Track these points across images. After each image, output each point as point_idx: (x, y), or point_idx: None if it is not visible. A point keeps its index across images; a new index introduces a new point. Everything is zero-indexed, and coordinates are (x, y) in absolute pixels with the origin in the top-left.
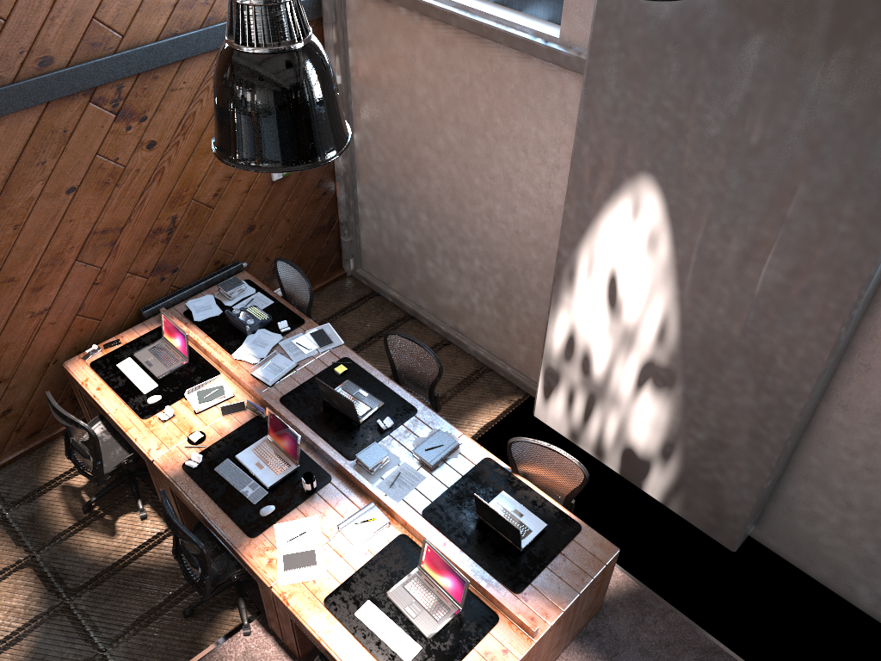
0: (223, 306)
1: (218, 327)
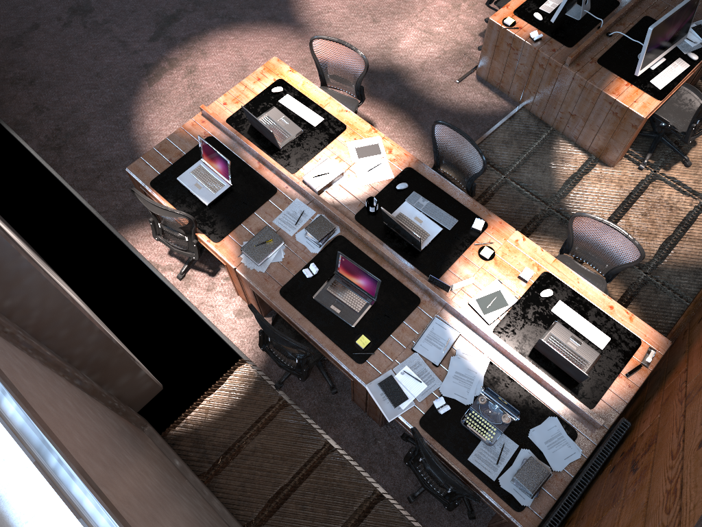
0: (531, 447)
1: (523, 406)
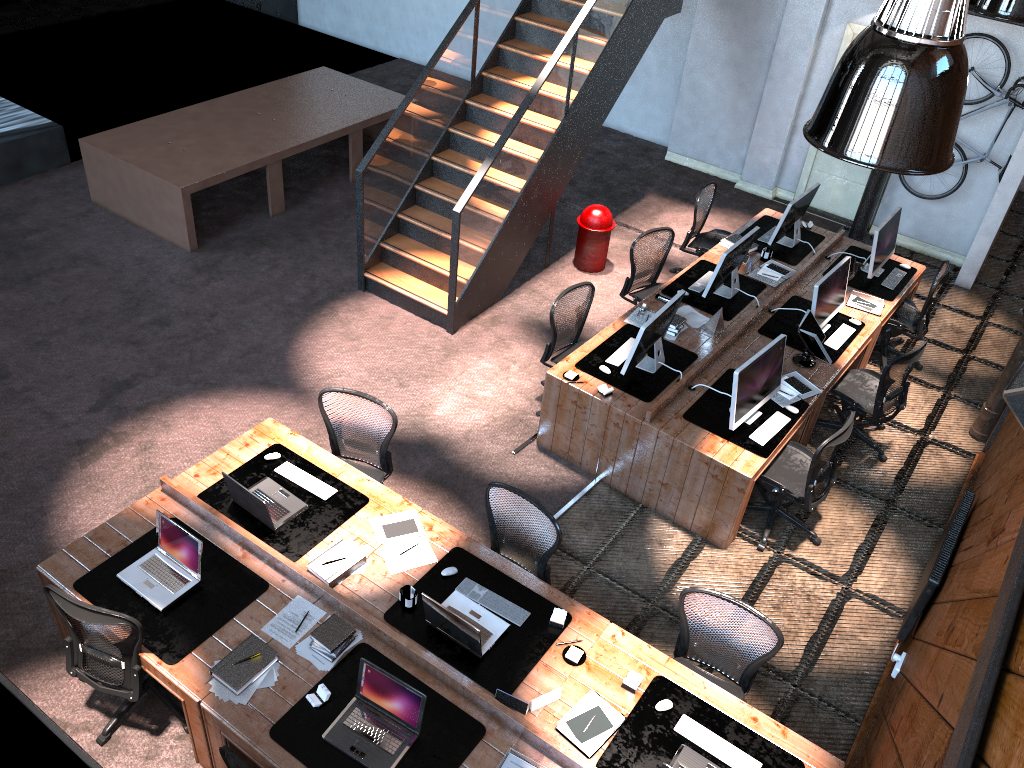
0: None
1: None
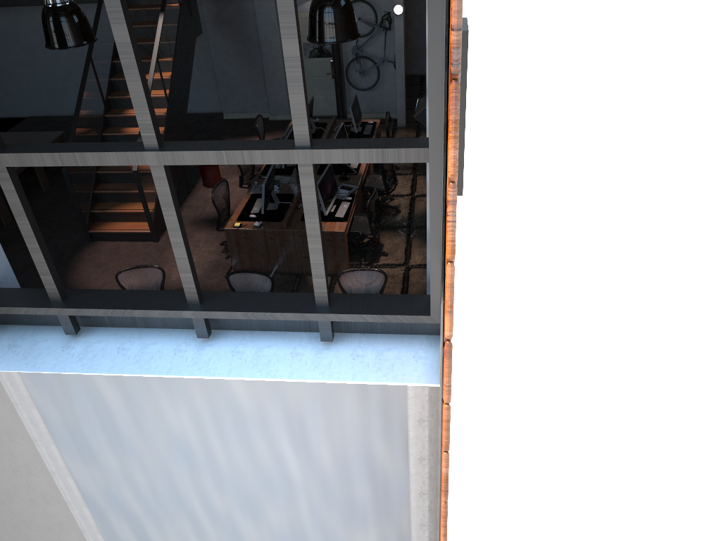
0: None
1: None
